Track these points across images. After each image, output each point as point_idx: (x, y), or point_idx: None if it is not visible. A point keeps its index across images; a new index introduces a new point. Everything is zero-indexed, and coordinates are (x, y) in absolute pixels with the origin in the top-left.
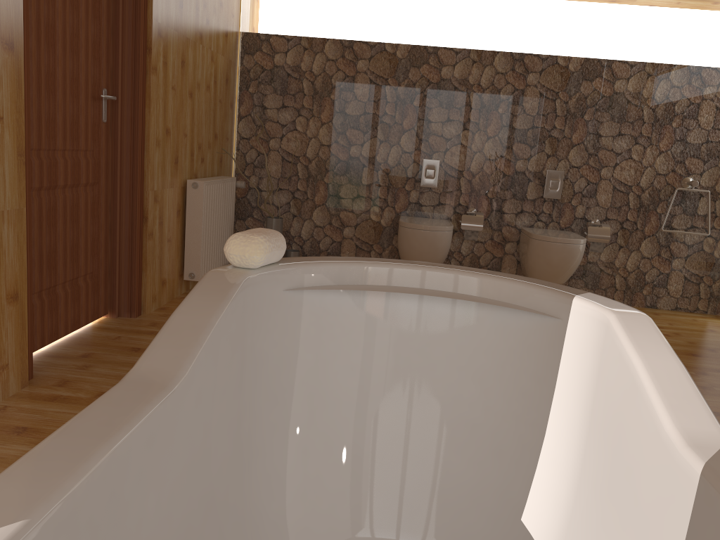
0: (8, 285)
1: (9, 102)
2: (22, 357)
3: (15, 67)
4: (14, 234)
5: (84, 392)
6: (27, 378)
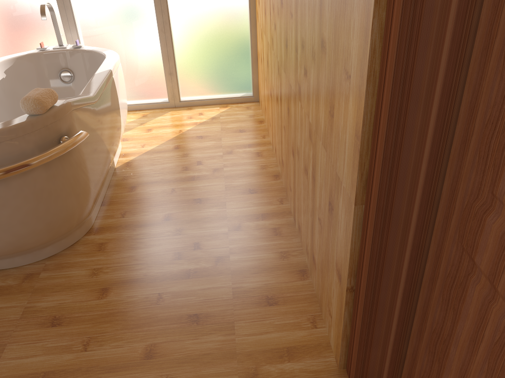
0: (338, 257)
1: (357, 58)
2: (338, 337)
3: (365, 7)
4: (345, 218)
5: (273, 374)
6: (338, 363)
